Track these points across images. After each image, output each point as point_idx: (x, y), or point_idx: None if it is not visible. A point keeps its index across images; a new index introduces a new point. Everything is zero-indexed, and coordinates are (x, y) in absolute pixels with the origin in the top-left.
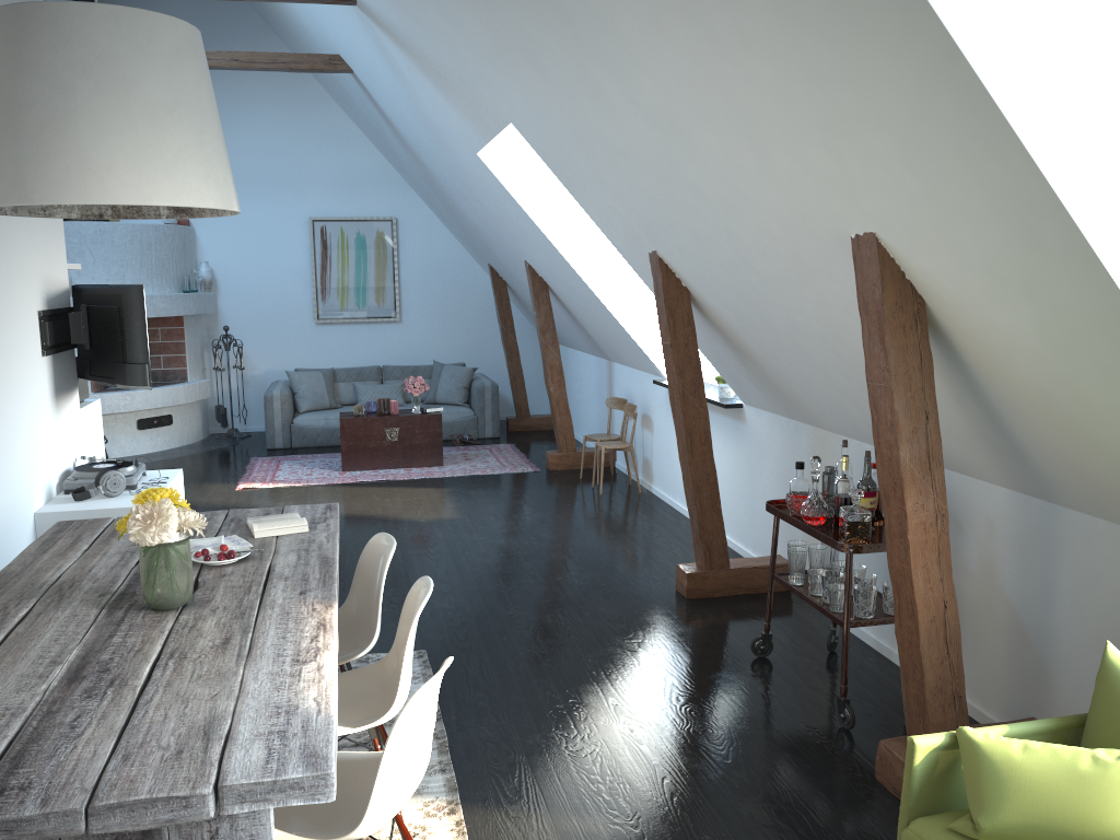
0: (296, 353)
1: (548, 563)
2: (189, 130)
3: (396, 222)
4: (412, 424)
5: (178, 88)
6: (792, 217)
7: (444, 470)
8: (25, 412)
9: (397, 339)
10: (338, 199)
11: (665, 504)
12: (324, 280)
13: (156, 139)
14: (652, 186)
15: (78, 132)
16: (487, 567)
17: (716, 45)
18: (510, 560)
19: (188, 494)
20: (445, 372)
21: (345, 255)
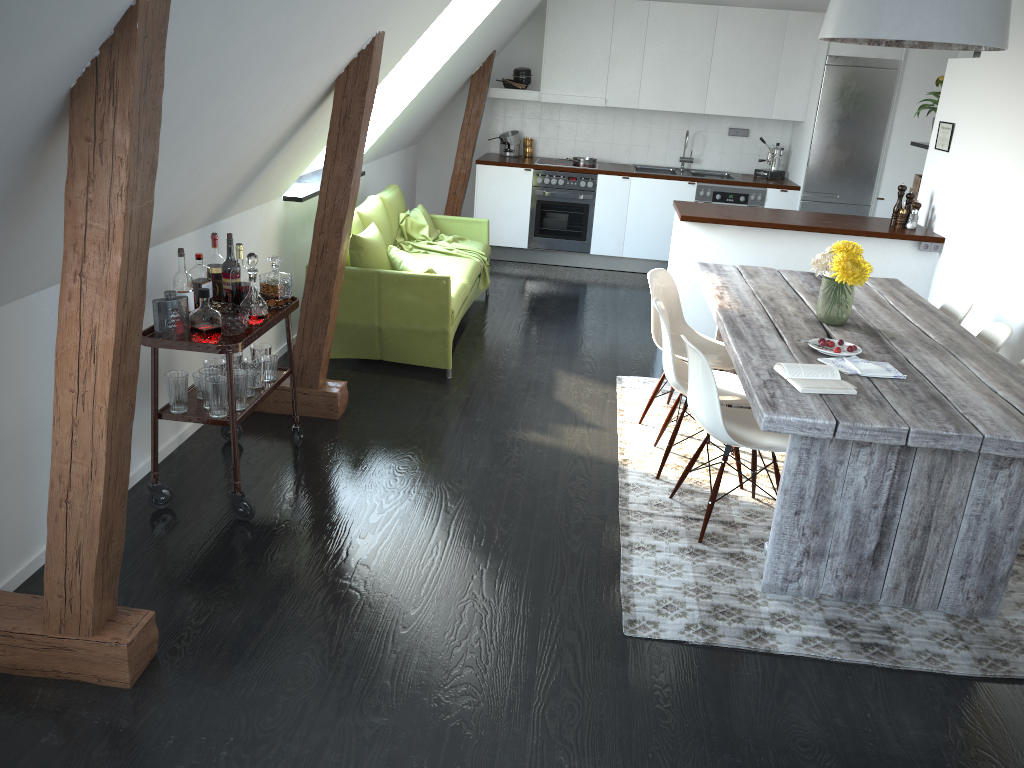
0: None
1: None
2: None
3: None
4: None
5: None
6: (374, 10)
7: None
8: None
9: None
10: None
11: None
12: None
13: None
14: None
15: None
16: None
17: None
18: None
19: None
20: None
21: None
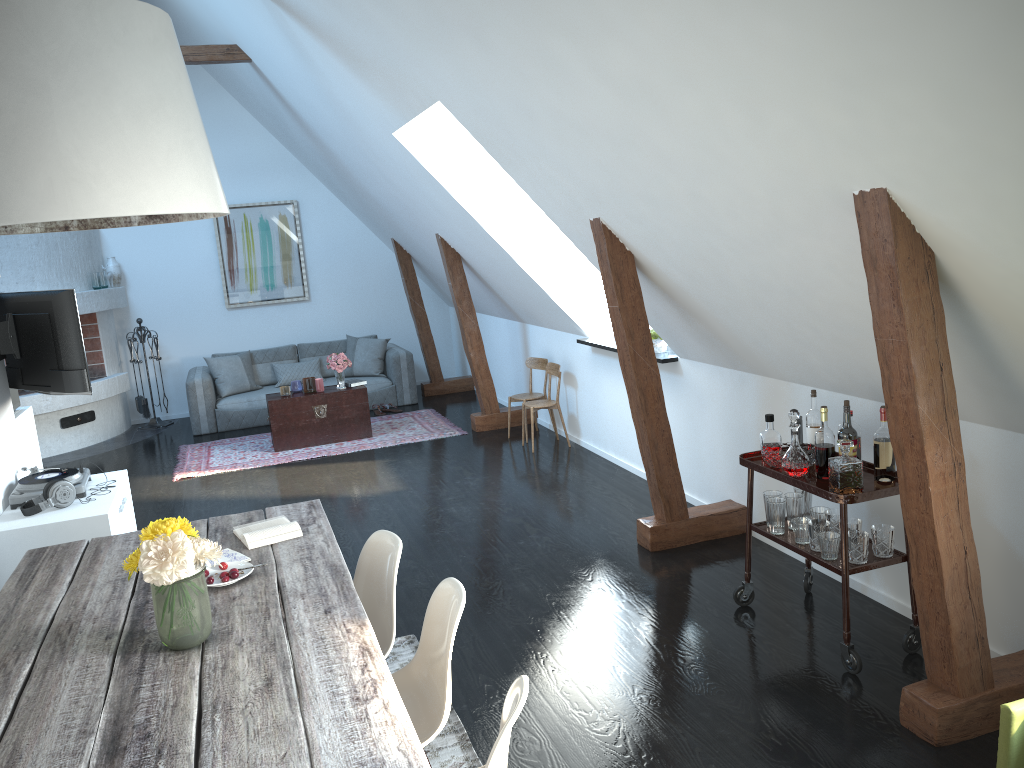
0: (211, 339)
1: (506, 528)
2: (176, 128)
3: (297, 205)
4: (339, 400)
5: (160, 81)
6: (780, 177)
7: (375, 442)
8: None
9: (308, 317)
10: (238, 186)
11: (597, 456)
12: (231, 266)
13: (144, 140)
14: (606, 155)
15: (57, 139)
16: (447, 538)
17: (719, 5)
18: (467, 529)
19: None
20: (359, 345)
21: (250, 240)
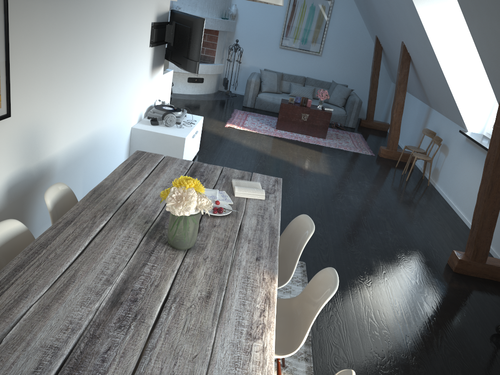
0: (266, 60)
1: (375, 221)
2: None
3: (333, 2)
4: (316, 115)
5: None
6: None
7: (325, 142)
8: (136, 76)
9: (316, 64)
10: None
11: (442, 198)
12: (289, 26)
13: None
14: None
15: None
16: (342, 213)
17: None
18: (354, 212)
19: (203, 123)
20: (337, 88)
21: (302, 15)
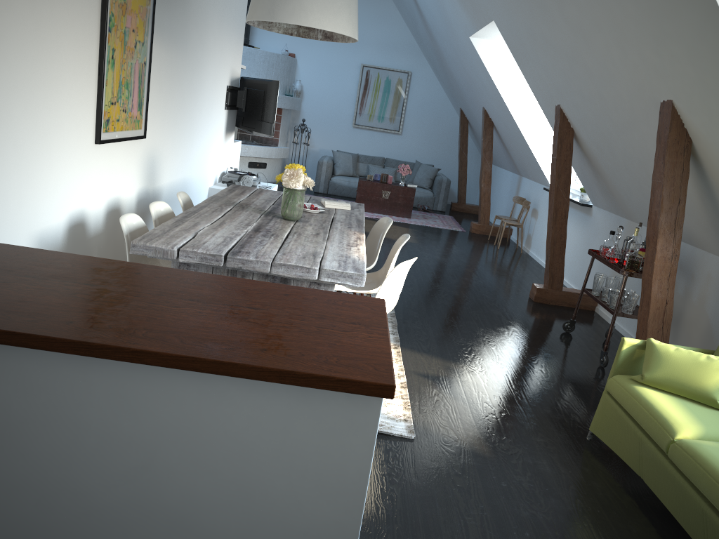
0: (338, 142)
1: (461, 272)
2: None
3: (410, 74)
4: (398, 191)
5: None
6: (633, 88)
7: (410, 221)
8: (214, 136)
9: (397, 144)
10: (380, 55)
11: (534, 261)
12: (362, 102)
13: None
14: (564, 65)
15: None
16: (427, 266)
17: None
18: (440, 266)
19: None
20: (421, 168)
21: (377, 89)
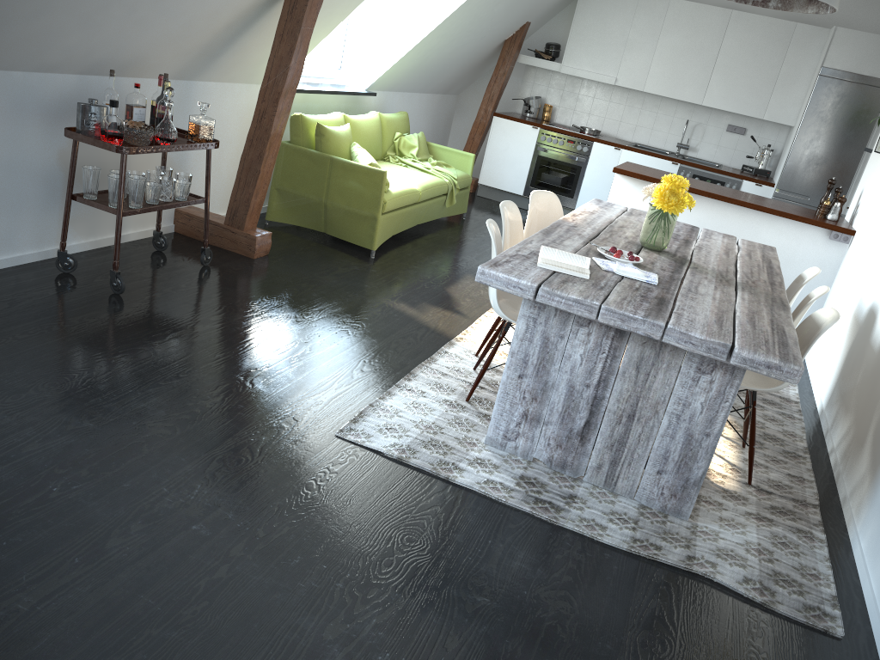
0: None
1: None
2: None
3: None
4: None
5: None
6: None
7: None
8: None
9: None
10: None
11: None
12: None
13: None
14: None
15: None
16: None
17: None
18: None
19: None
20: None
21: None
